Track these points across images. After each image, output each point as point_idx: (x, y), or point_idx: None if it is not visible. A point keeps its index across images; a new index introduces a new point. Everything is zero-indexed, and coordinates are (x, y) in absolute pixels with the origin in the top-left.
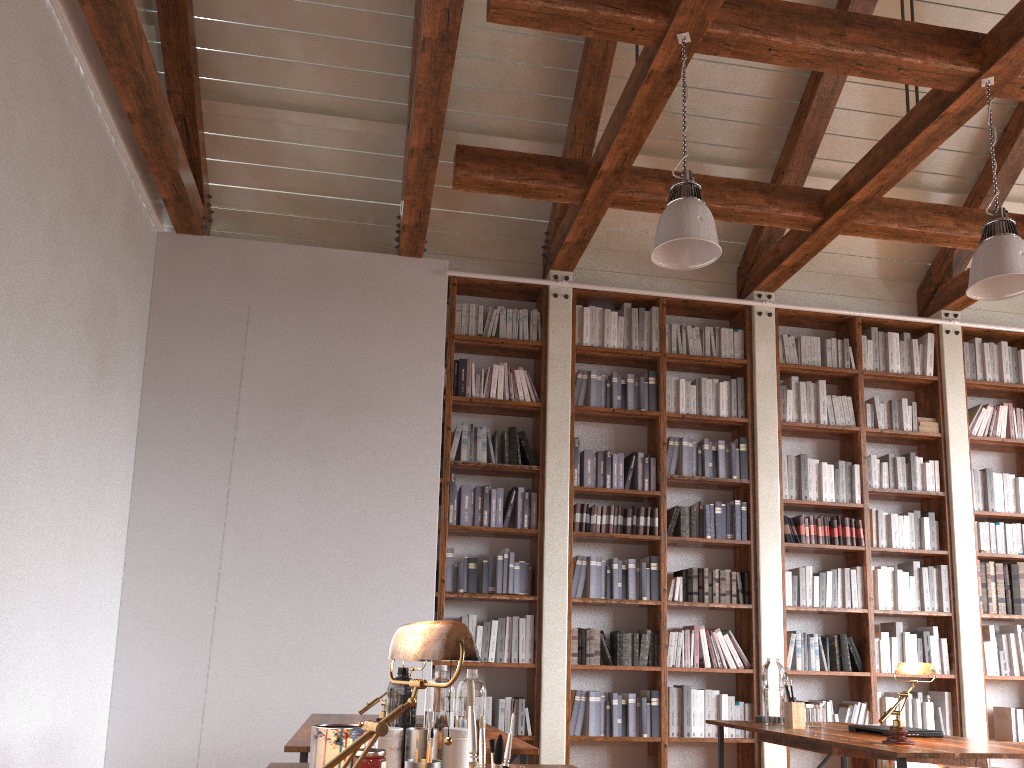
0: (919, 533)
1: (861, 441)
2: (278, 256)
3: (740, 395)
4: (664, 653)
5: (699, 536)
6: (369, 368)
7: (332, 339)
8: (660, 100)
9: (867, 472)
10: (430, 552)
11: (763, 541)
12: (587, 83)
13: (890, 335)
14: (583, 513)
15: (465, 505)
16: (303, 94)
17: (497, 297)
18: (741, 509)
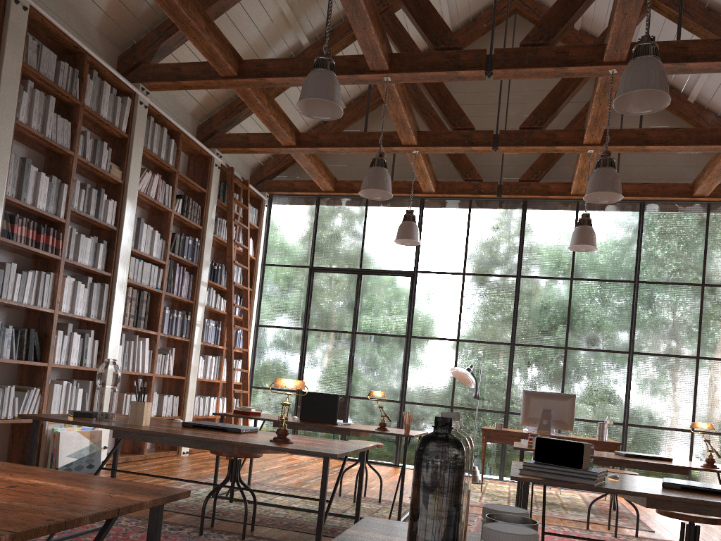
0: (95, 255)
1: (73, 165)
2: None
3: None
4: None
5: None
6: None
7: None
8: None
9: (73, 194)
10: None
11: None
12: None
13: (106, 85)
14: None
15: None
16: None
17: None
18: None
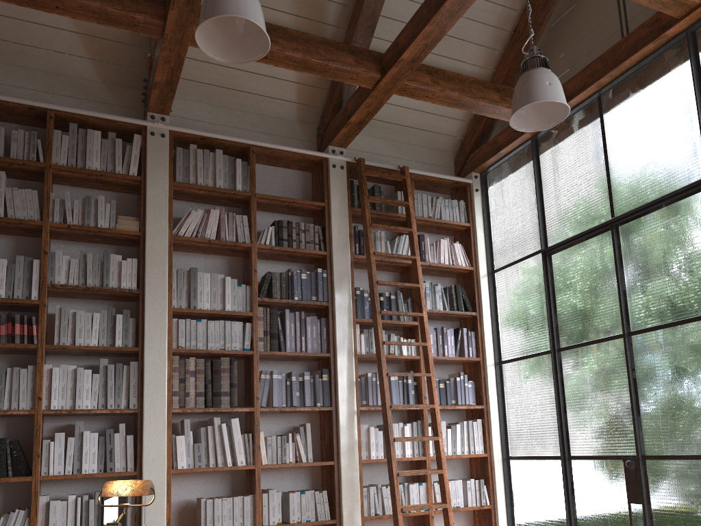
0: (113, 330)
1: (43, 236)
2: None
3: None
4: None
5: None
6: None
7: None
8: None
9: (48, 268)
10: None
11: None
12: None
13: (90, 132)
14: None
15: None
16: None
17: None
18: None
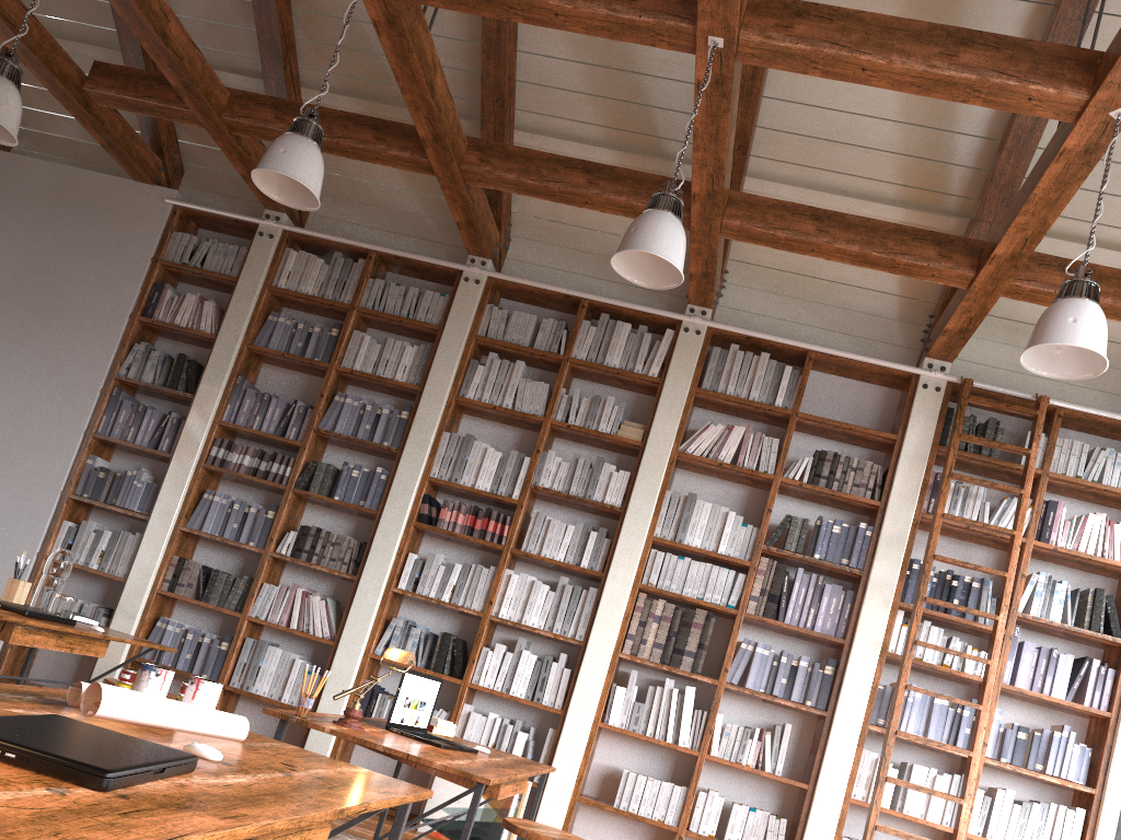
0: (583, 548)
1: (540, 433)
2: (35, 170)
3: (423, 362)
4: (249, 601)
5: (332, 496)
6: (75, 279)
7: (53, 249)
8: (127, 2)
9: (535, 467)
10: (69, 454)
11: (387, 513)
12: (258, 14)
13: (619, 324)
14: (221, 448)
15: (120, 419)
16: (59, 22)
17: (237, 235)
18: (380, 477)
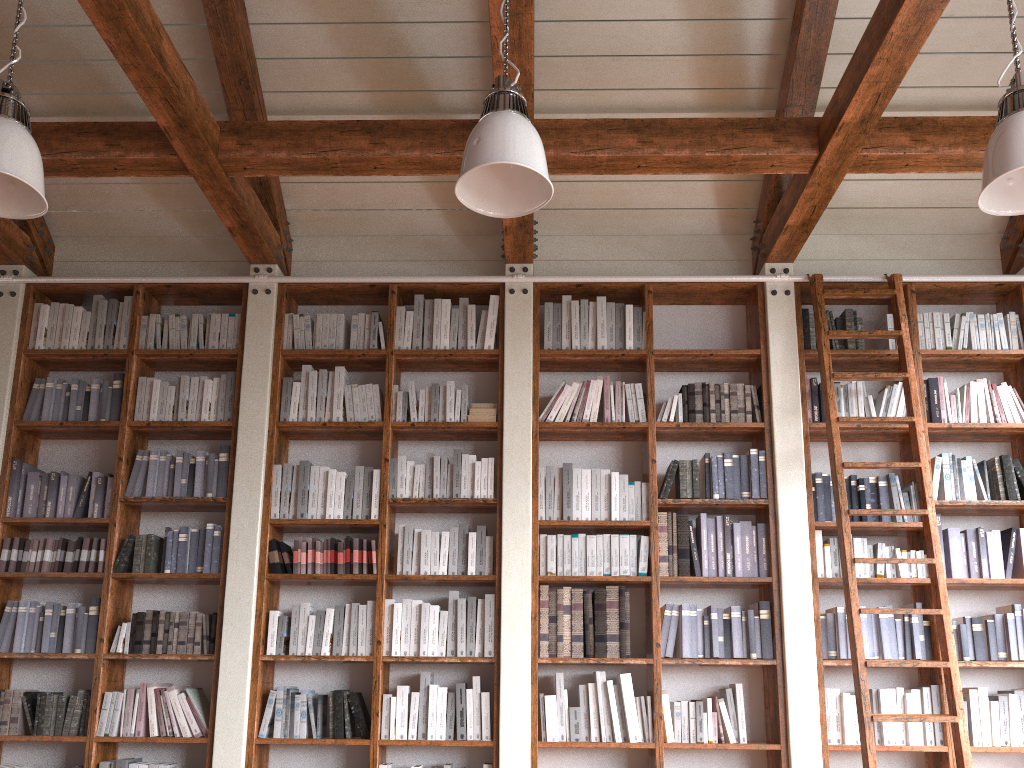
0: (465, 553)
1: (383, 439)
2: None
3: (229, 393)
4: (92, 719)
5: (162, 571)
6: None
7: None
8: None
9: (388, 478)
10: None
11: (232, 573)
12: None
13: (437, 303)
14: (13, 549)
15: None
16: None
17: None
18: (214, 534)
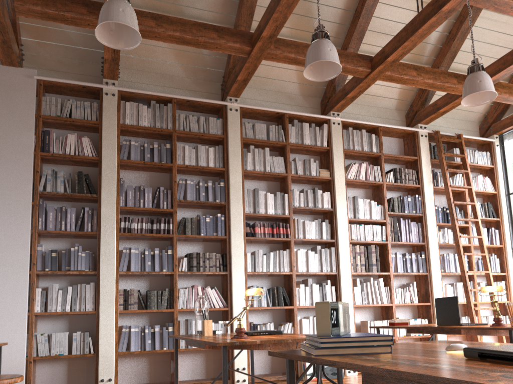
0: (320, 231)
1: (288, 181)
2: None
3: (221, 155)
4: (176, 301)
5: (197, 234)
6: None
7: None
8: None
9: (292, 198)
10: (25, 247)
11: (233, 236)
12: None
13: (304, 124)
14: (126, 222)
15: (50, 218)
16: None
17: (74, 96)
18: (221, 219)
